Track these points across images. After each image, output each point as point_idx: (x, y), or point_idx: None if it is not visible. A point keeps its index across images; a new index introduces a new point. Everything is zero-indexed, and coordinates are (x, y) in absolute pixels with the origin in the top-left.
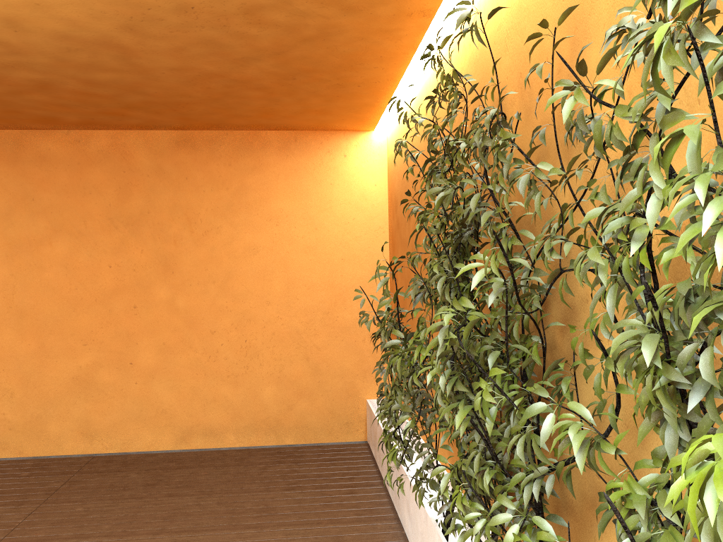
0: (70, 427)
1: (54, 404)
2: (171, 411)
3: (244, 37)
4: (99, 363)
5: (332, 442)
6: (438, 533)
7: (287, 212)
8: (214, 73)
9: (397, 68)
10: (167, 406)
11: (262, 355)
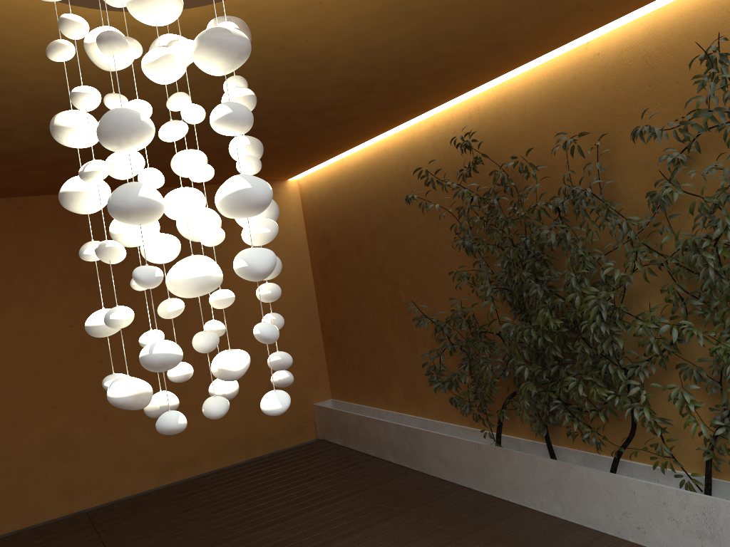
0: (51, 491)
1: (31, 472)
2: (150, 451)
3: (291, 125)
4: (72, 422)
5: (291, 446)
6: (504, 449)
7: (228, 255)
8: None
9: (365, 139)
10: (145, 448)
11: None
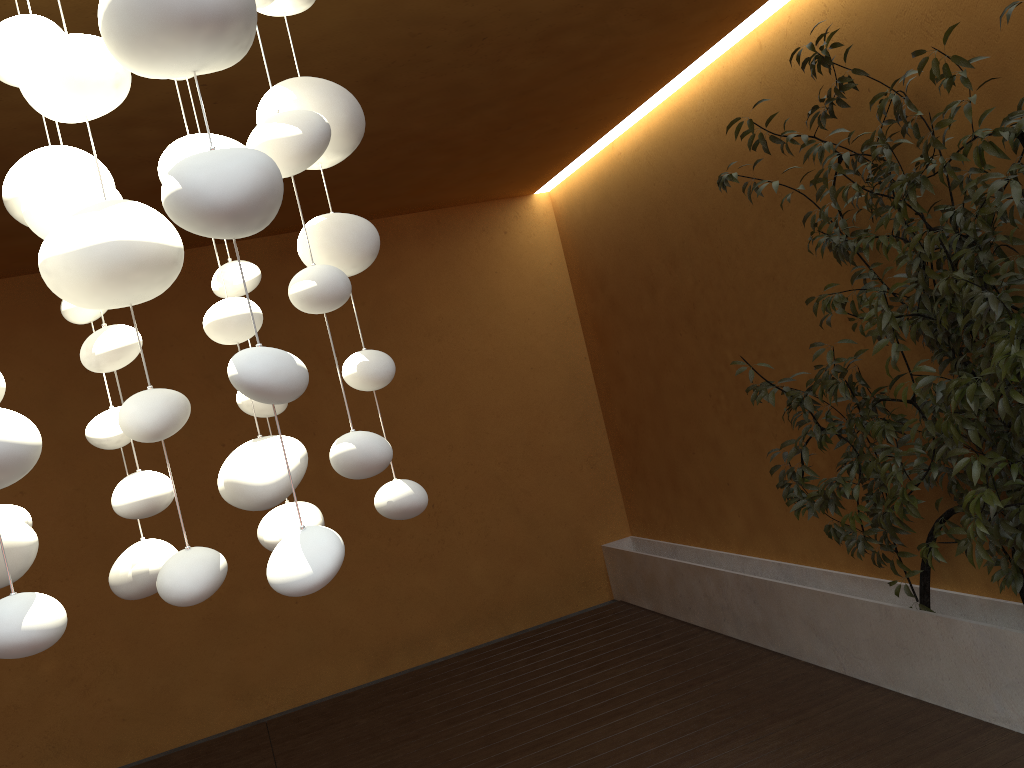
0: (215, 691)
1: (183, 663)
2: (354, 628)
3: (505, 74)
4: (237, 588)
5: (571, 612)
6: (937, 615)
7: (449, 320)
8: (417, 133)
9: (643, 96)
10: (347, 623)
11: (458, 520)
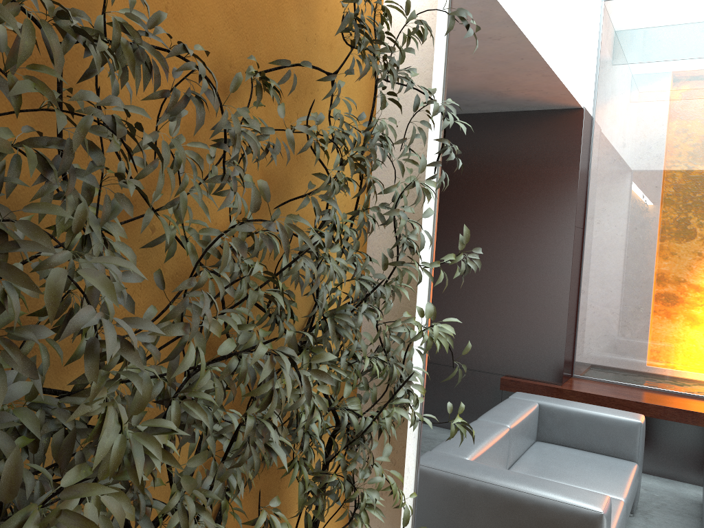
0: None
1: None
2: None
3: None
4: None
5: None
6: None
7: None
8: None
9: None
10: None
11: None
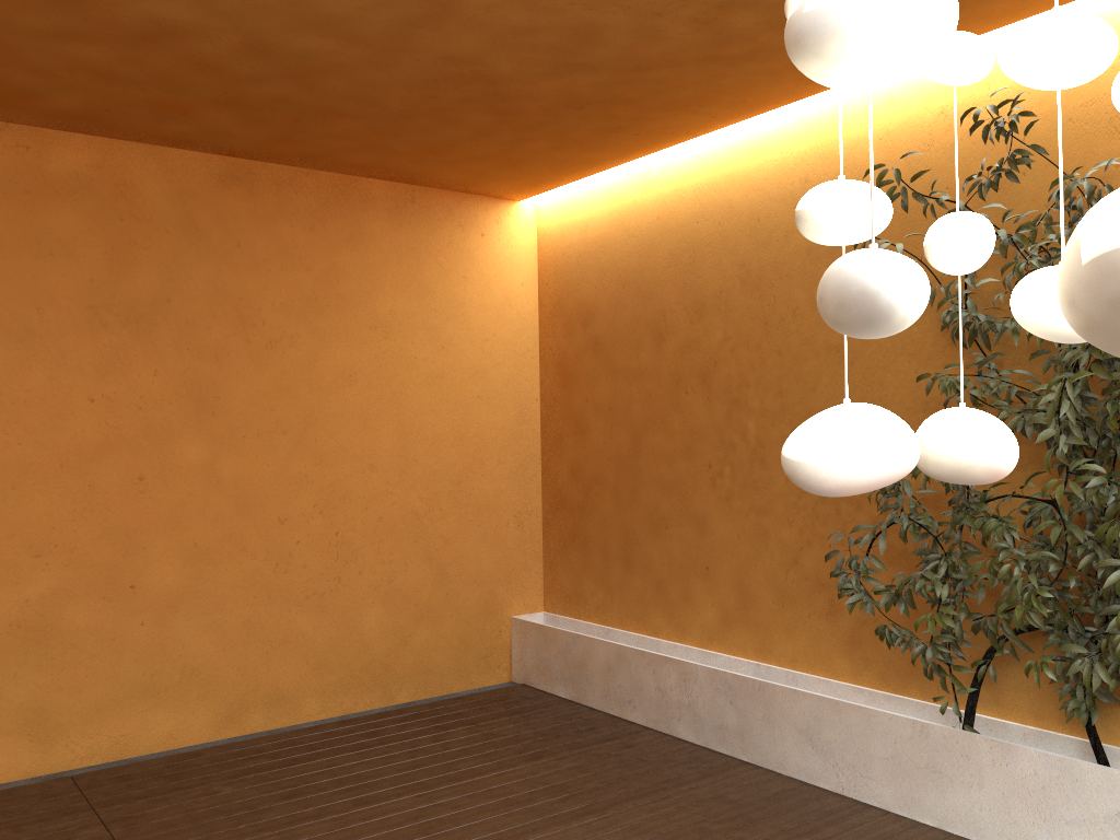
0: (4, 726)
1: None
2: (209, 669)
3: (646, 37)
4: (67, 591)
5: (464, 690)
6: (993, 739)
7: (401, 318)
8: (494, 76)
9: (728, 120)
10: (202, 662)
11: (362, 556)
